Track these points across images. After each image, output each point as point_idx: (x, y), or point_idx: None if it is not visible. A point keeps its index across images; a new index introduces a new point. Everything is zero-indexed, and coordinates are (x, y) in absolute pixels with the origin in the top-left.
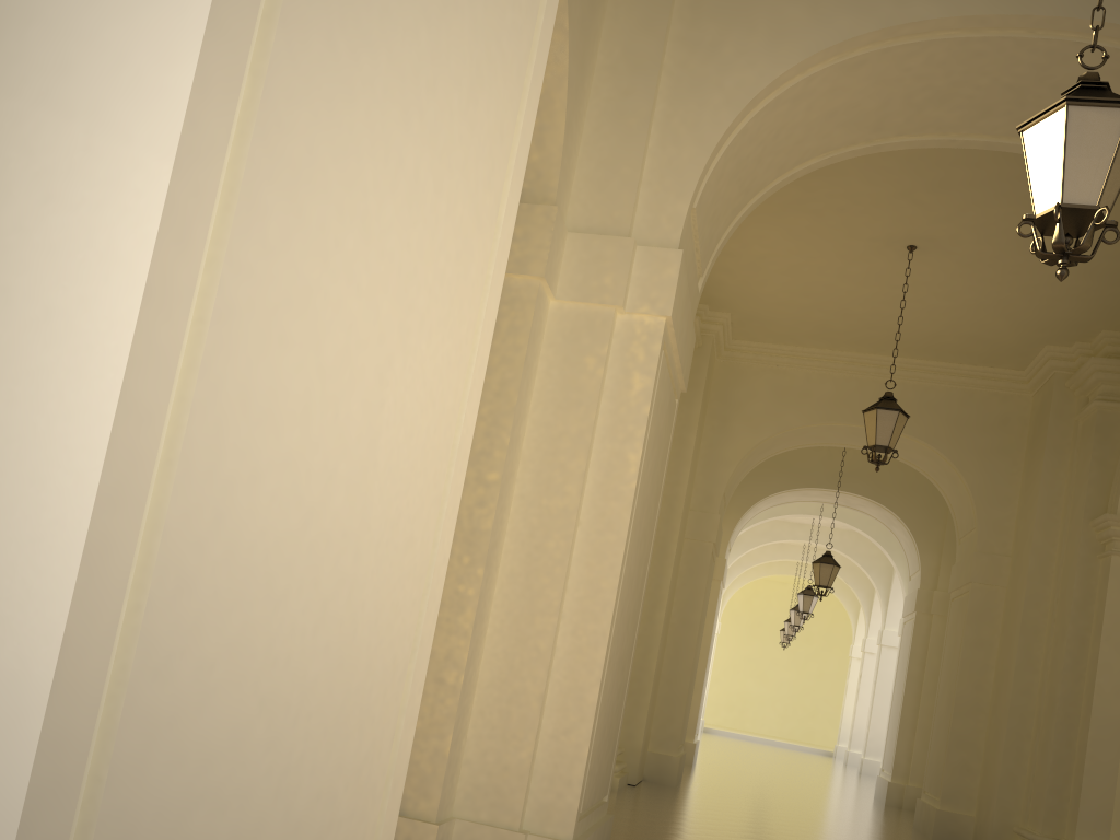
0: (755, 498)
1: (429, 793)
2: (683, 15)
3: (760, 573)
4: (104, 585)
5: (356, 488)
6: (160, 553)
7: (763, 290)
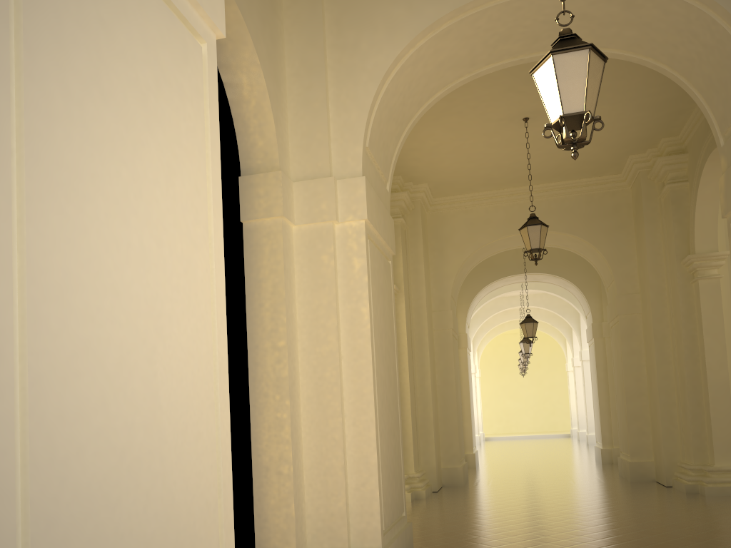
0: (476, 290)
1: (288, 541)
2: (332, 30)
3: (497, 332)
4: (2, 542)
5: (150, 425)
6: (31, 513)
7: (443, 165)
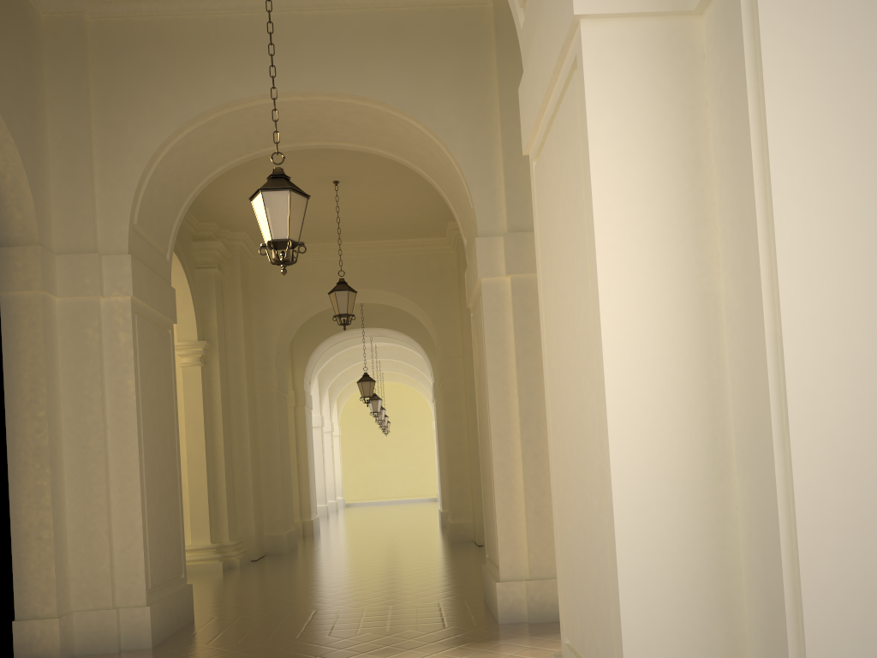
0: (315, 344)
1: (49, 602)
2: (98, 107)
3: None
4: None
5: None
6: None
7: None
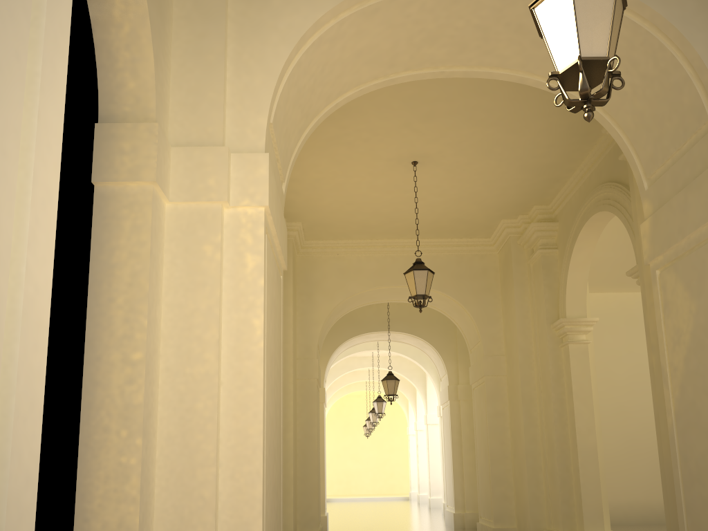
0: (336, 344)
1: None
2: None
3: (344, 392)
4: None
5: None
6: None
7: (322, 203)
